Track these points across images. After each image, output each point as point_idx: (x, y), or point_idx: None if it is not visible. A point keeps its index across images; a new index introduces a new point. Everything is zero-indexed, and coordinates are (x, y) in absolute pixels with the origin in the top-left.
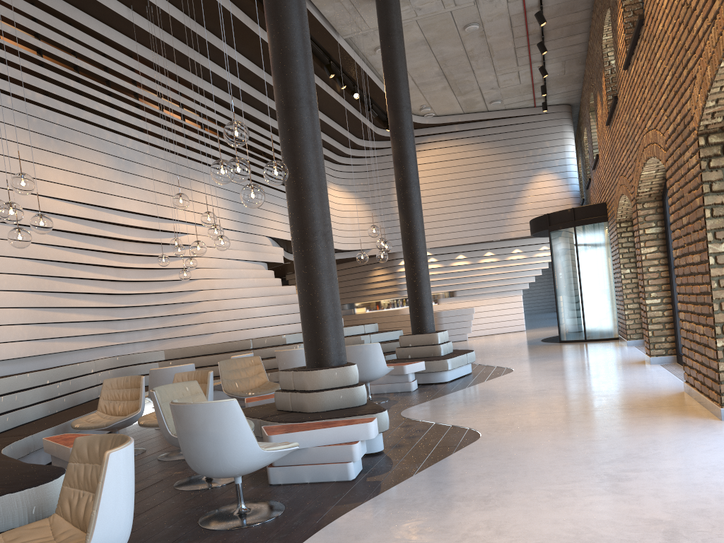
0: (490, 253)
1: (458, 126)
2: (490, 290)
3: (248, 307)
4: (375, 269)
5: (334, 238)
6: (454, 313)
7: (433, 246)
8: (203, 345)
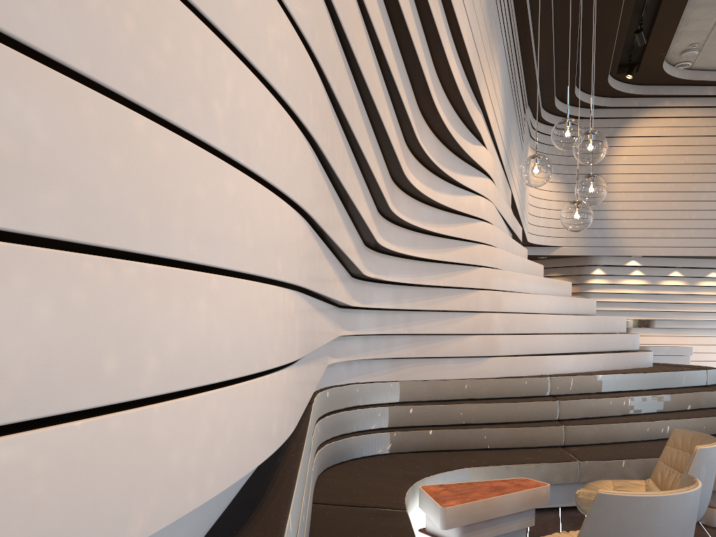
0: (715, 274)
1: (713, 88)
2: (699, 324)
3: (535, 312)
4: (549, 275)
5: (526, 223)
6: (665, 352)
7: (650, 254)
8: (469, 379)
